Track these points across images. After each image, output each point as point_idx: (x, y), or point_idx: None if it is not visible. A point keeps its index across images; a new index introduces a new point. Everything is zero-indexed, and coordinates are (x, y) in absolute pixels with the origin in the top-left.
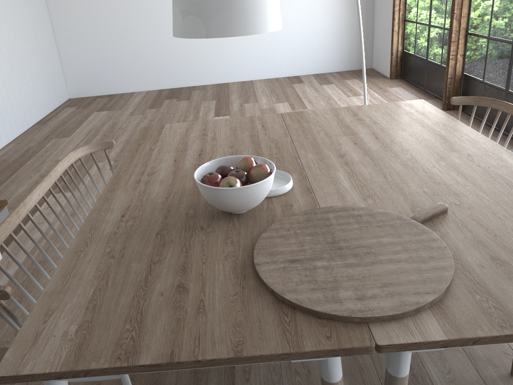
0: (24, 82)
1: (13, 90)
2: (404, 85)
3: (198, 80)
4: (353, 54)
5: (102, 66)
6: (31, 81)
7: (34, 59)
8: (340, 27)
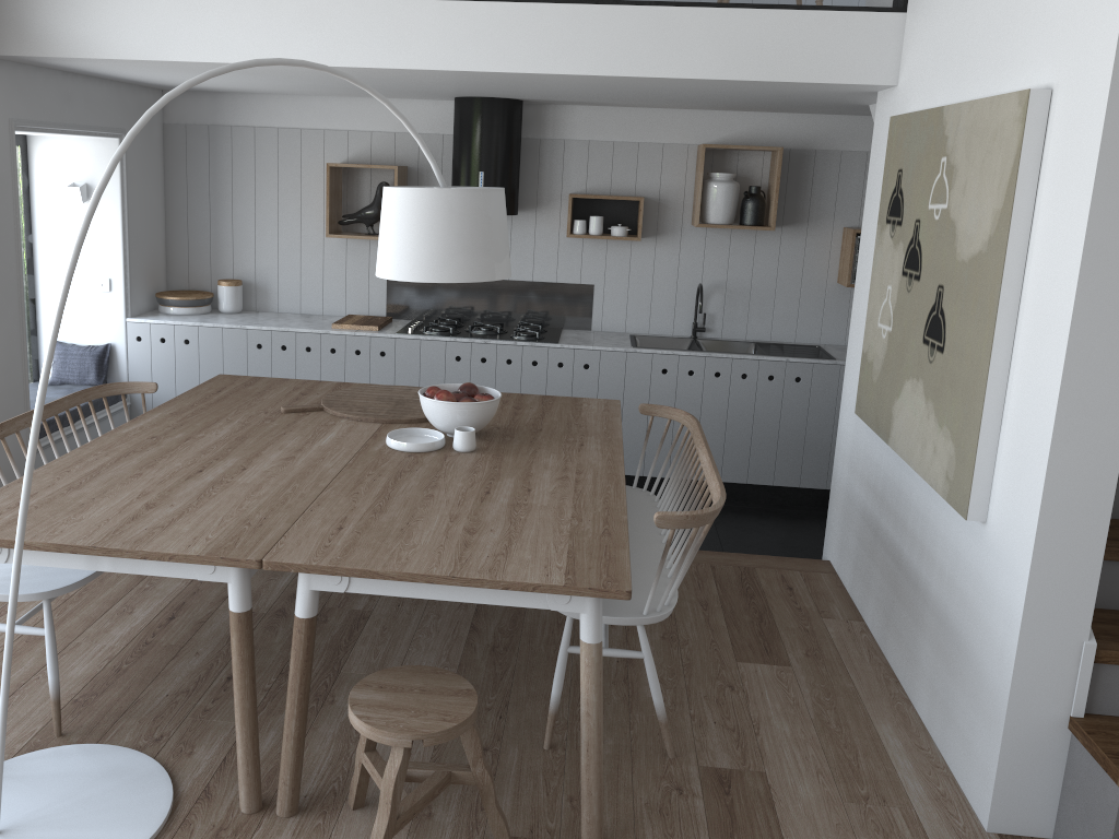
0: None
1: None
2: None
3: None
4: None
5: None
6: None
7: None
8: None
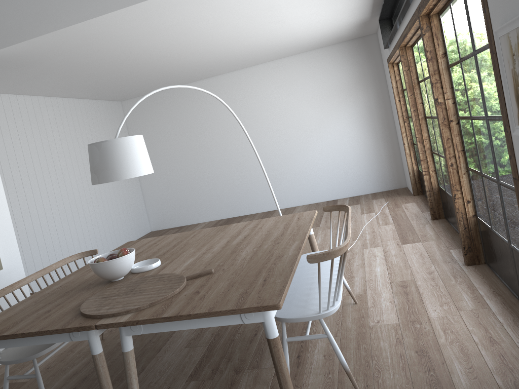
0: (109, 220)
1: (98, 226)
2: (419, 200)
3: (250, 210)
4: (385, 176)
5: (175, 203)
6: (115, 219)
7: (120, 202)
8: (368, 154)
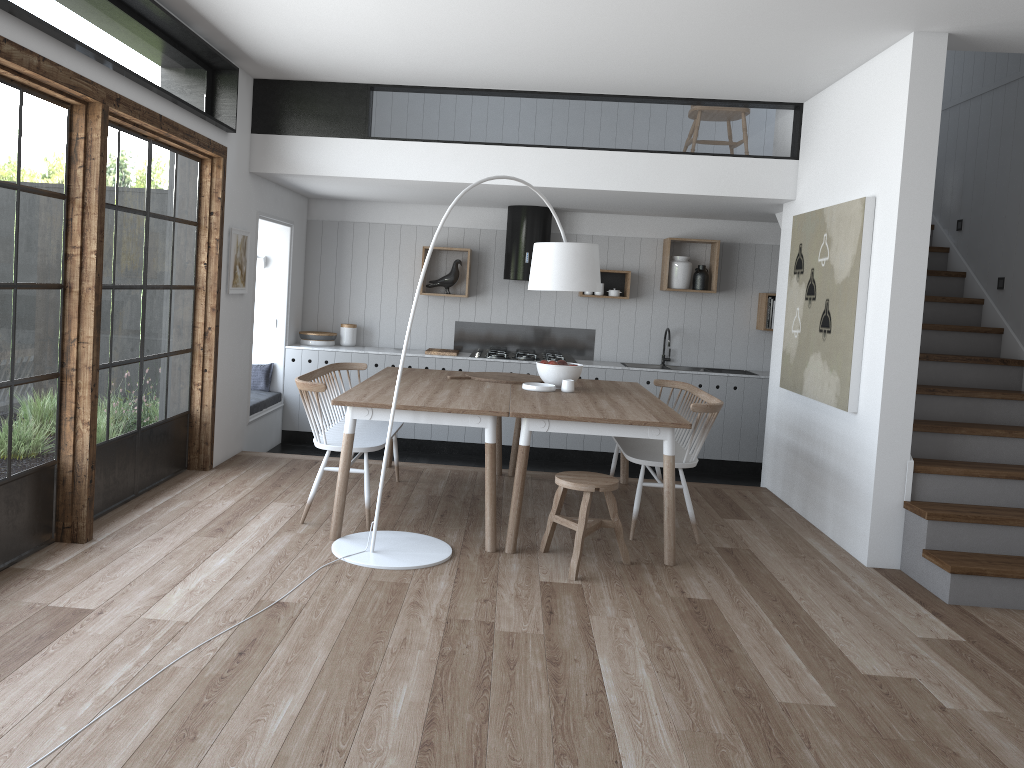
0: None
1: None
2: None
3: None
4: None
5: None
6: None
7: None
8: None
